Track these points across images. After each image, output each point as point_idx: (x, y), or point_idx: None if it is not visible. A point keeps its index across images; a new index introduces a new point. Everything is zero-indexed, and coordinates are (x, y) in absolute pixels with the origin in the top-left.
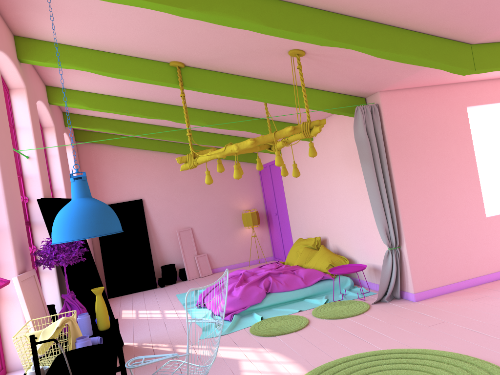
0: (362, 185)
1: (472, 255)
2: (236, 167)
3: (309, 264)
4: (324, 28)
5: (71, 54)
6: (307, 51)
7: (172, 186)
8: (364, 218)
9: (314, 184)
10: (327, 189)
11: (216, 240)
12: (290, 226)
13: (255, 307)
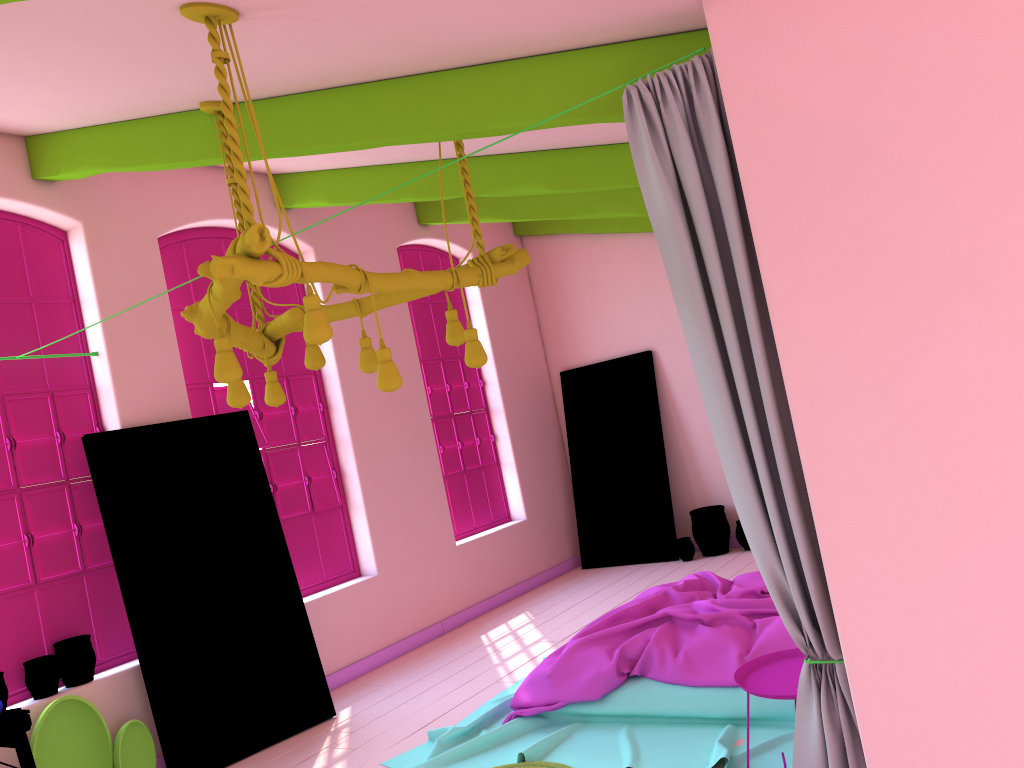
0: None
1: None
2: None
3: None
4: None
5: (82, 146)
6: None
7: None
8: None
9: None
10: None
11: None
12: None
13: (584, 709)
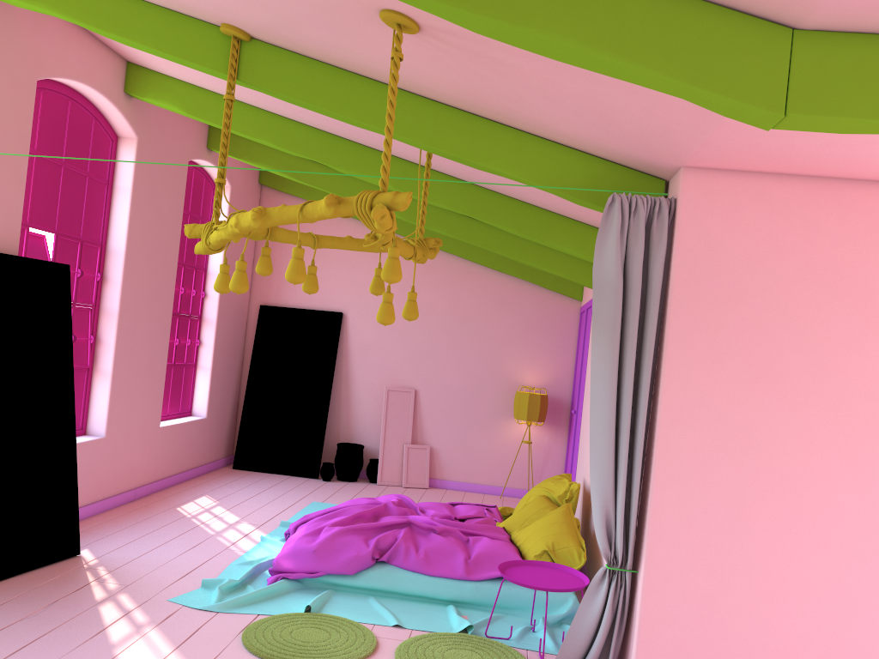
0: None
1: None
2: (237, 266)
3: (519, 534)
4: None
5: None
6: (416, 18)
7: (402, 303)
8: None
9: None
10: None
11: (456, 428)
12: (579, 445)
13: (338, 580)
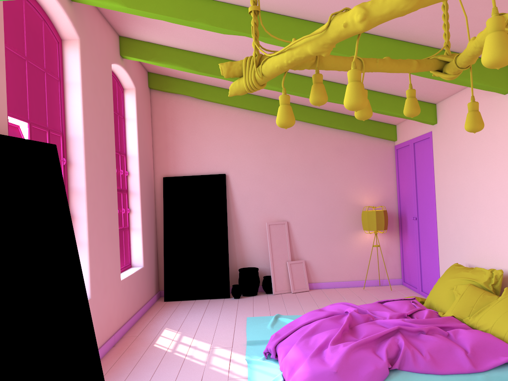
0: None
1: None
2: (353, 77)
3: (479, 321)
4: None
5: None
6: None
7: (268, 161)
8: None
9: (500, 174)
10: None
11: (320, 244)
12: (438, 241)
13: None
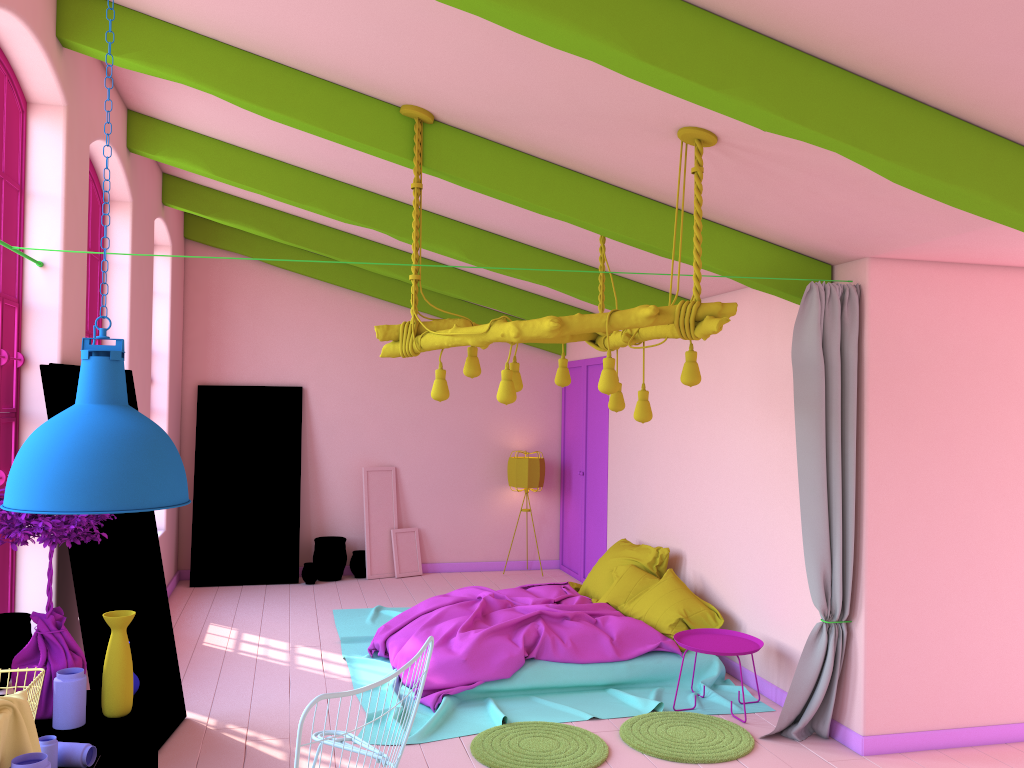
0: (787, 460)
1: (1013, 670)
2: (506, 376)
3: (634, 607)
4: (781, 88)
5: (179, 48)
6: (723, 137)
7: (372, 371)
8: (777, 535)
9: (676, 430)
10: (704, 447)
11: (444, 504)
12: (608, 507)
13: (494, 686)
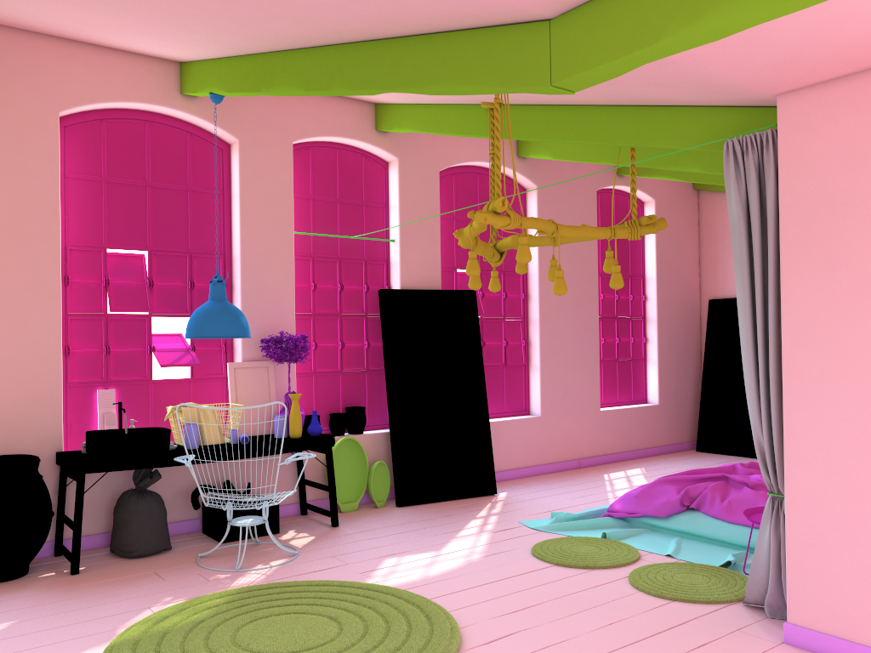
0: None
1: None
2: None
3: None
4: (350, 72)
5: (408, 115)
6: None
7: None
8: None
9: None
10: None
11: None
12: None
13: (653, 521)
